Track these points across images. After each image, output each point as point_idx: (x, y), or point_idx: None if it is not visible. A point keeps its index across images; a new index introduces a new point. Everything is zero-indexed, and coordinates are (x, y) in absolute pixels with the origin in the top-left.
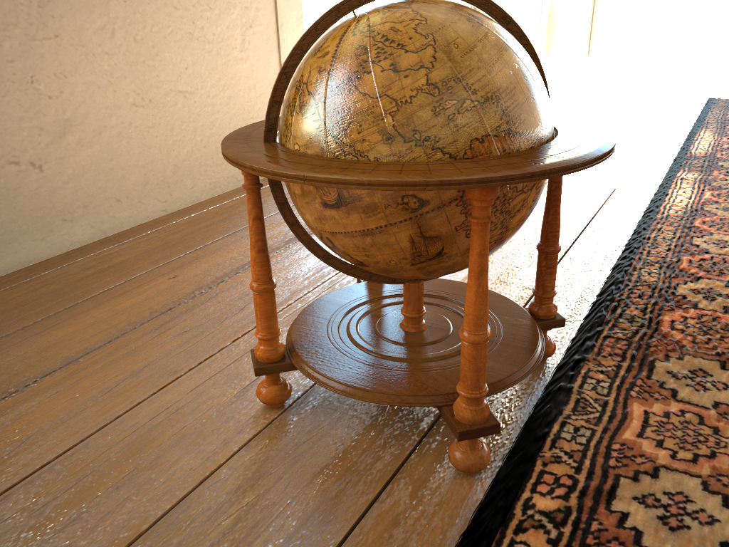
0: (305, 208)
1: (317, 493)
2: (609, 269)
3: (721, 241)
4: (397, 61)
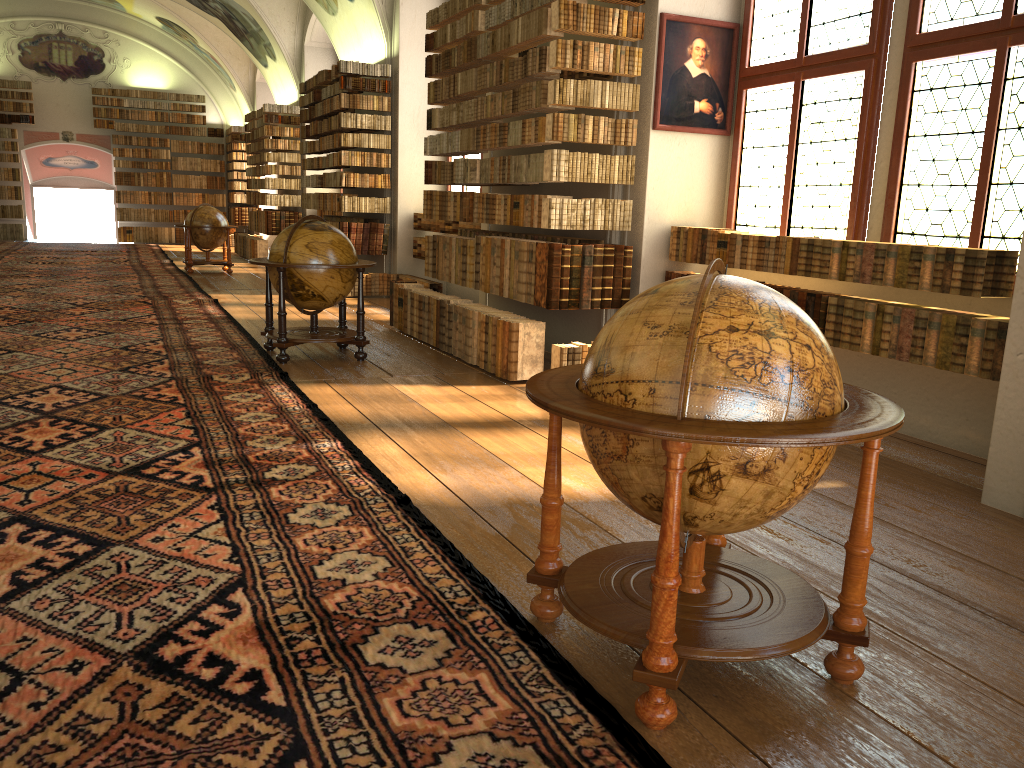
0: None
1: None
2: None
3: None
4: None
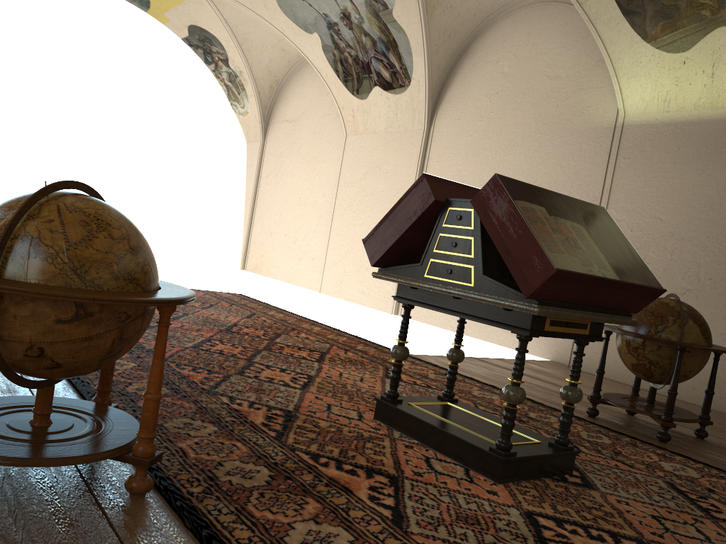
0: (27, 326)
1: (72, 536)
2: (70, 386)
3: (117, 363)
4: (111, 233)
